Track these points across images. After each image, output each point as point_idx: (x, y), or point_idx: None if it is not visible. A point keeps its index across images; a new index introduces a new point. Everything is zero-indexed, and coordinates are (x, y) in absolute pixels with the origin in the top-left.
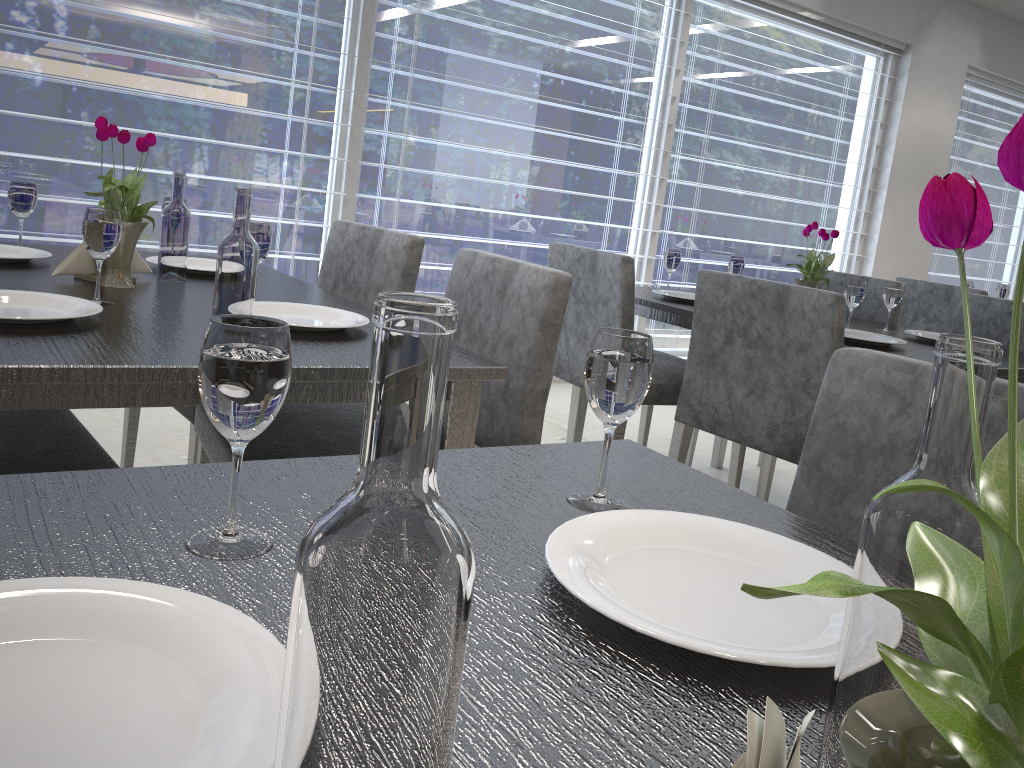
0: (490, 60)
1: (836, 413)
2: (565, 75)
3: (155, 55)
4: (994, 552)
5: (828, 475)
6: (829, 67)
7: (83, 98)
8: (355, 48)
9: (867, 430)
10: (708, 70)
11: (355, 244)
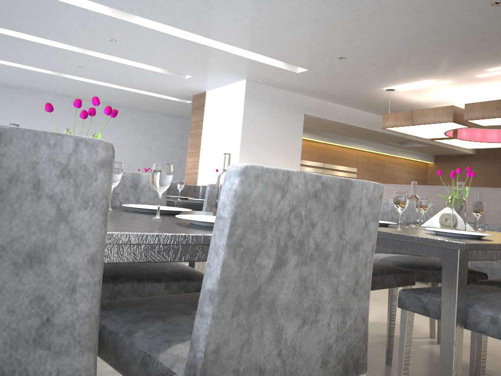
0: None
1: None
2: None
3: None
4: (455, 192)
5: None
6: None
7: None
8: None
9: None
10: None
11: None
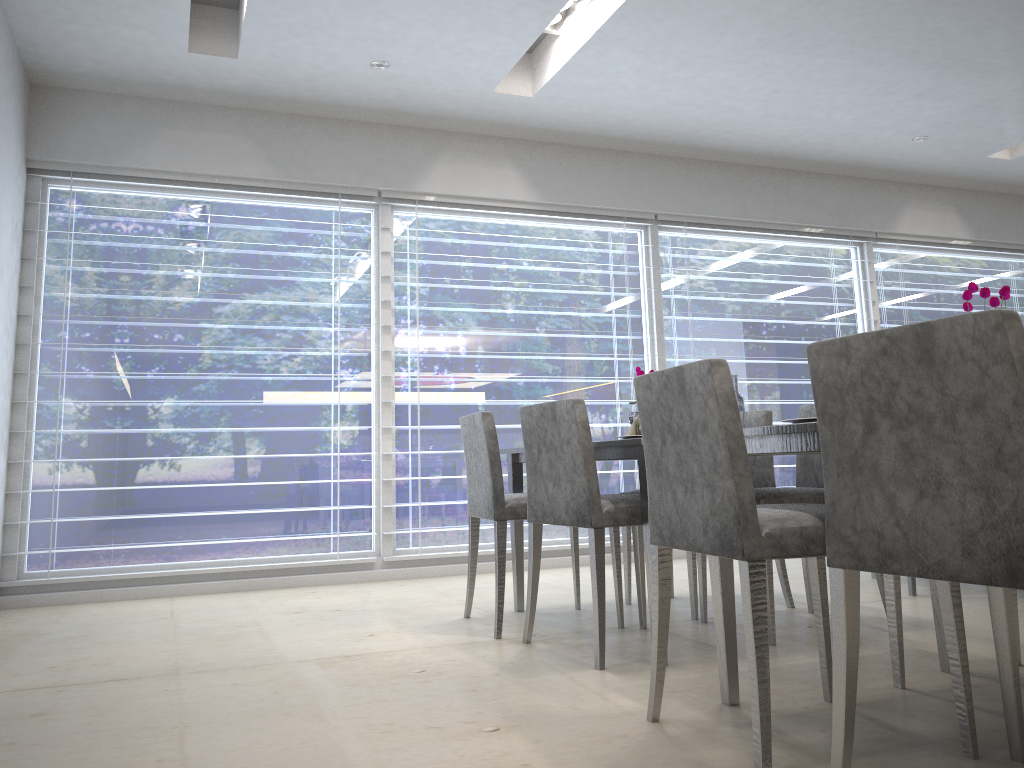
0: (738, 319)
1: None
2: (791, 320)
3: (539, 354)
4: None
5: None
6: (994, 276)
7: (504, 387)
8: (653, 328)
9: None
10: (896, 297)
11: None
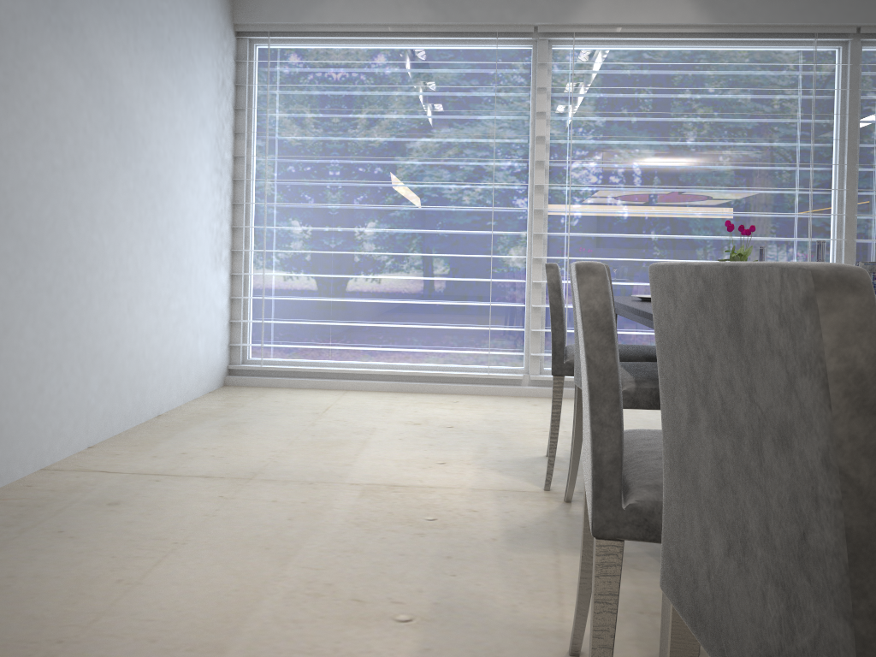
0: None
1: None
2: None
3: (703, 188)
4: None
5: None
6: None
7: (661, 221)
8: (843, 159)
9: None
10: None
11: None
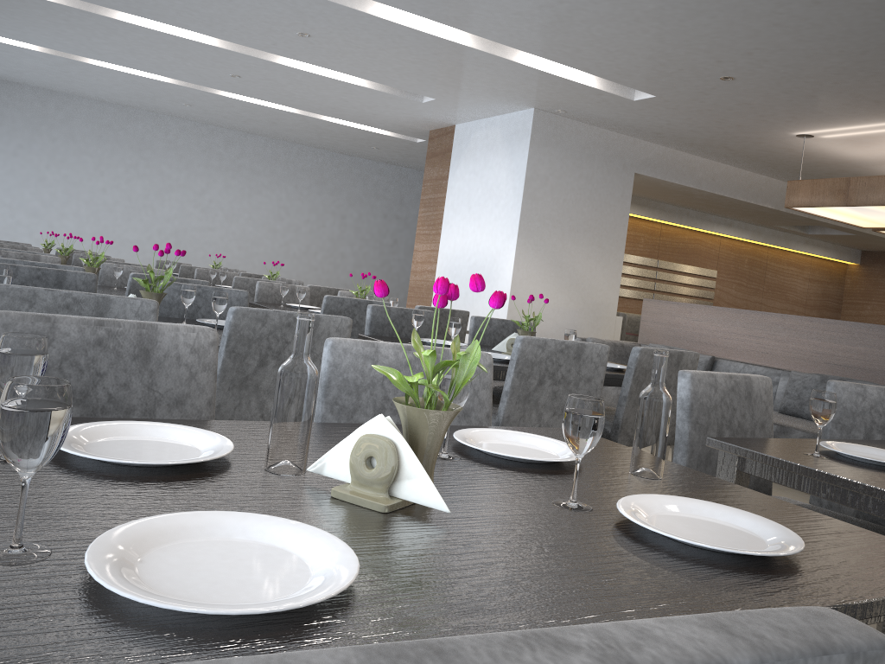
0: None
1: (698, 399)
2: None
3: None
4: None
5: (701, 424)
6: None
7: None
8: None
9: (708, 402)
10: None
11: (94, 348)
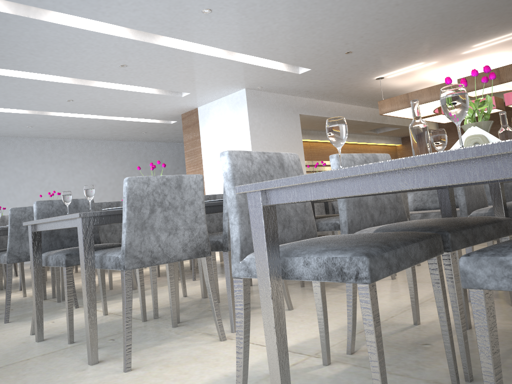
0: None
1: None
2: None
3: None
4: None
5: None
6: None
7: None
8: None
9: None
10: None
11: (266, 163)
